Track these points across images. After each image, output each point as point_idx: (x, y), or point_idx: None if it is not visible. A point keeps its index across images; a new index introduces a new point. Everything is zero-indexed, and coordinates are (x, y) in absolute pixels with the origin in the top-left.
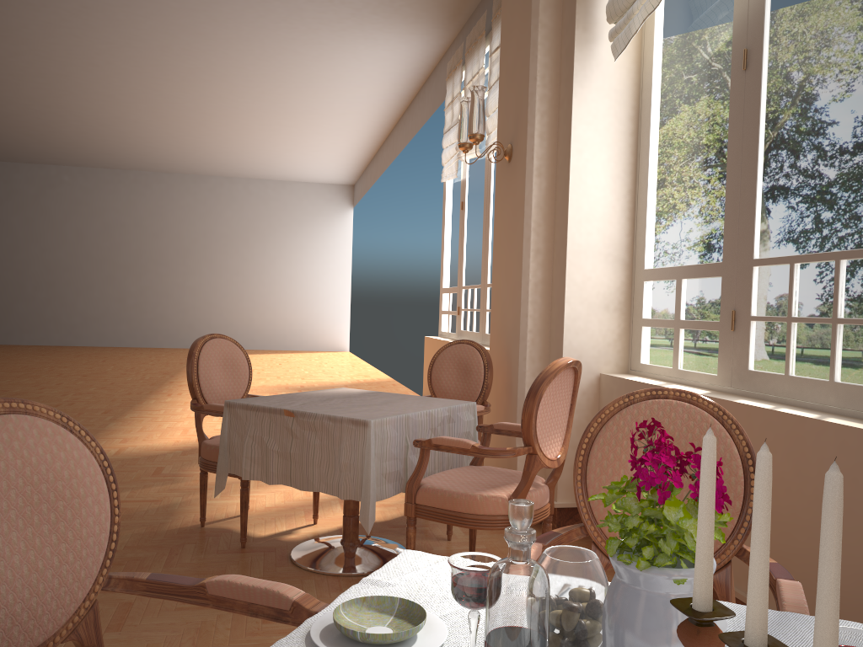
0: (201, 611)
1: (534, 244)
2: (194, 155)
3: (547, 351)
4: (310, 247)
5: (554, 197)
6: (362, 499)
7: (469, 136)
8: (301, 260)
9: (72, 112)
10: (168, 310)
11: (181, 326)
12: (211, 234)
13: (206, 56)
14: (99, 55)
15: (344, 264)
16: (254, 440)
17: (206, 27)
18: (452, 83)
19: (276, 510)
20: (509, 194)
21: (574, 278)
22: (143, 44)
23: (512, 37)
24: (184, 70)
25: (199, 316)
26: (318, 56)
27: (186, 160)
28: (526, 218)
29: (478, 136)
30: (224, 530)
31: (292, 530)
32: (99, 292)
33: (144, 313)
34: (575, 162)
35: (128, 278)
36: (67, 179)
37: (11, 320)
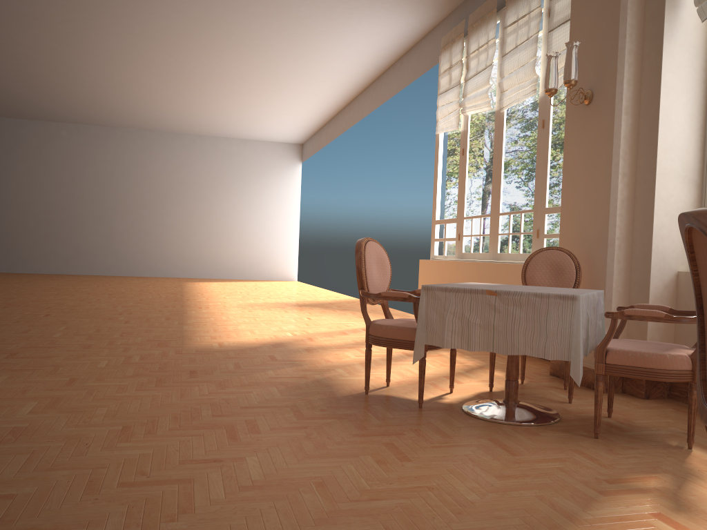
0: (454, 448)
1: (622, 169)
2: (179, 115)
3: (629, 255)
4: (266, 194)
5: (636, 131)
6: (572, 358)
7: (566, 81)
8: (259, 205)
9: (92, 75)
10: (148, 245)
11: (159, 258)
12: (184, 182)
13: (229, 28)
14: (138, 24)
15: (294, 209)
16: (454, 315)
17: (242, 2)
18: (450, 53)
19: (406, 383)
20: (588, 130)
21: (661, 195)
22: (181, 15)
23: (591, 5)
24: (205, 39)
25: (174, 250)
26: (324, 30)
27: (170, 119)
28: (615, 148)
29: (573, 81)
30: (387, 396)
31: (440, 396)
32: (91, 229)
33: (128, 248)
34: (663, 102)
35: (115, 218)
36: (65, 133)
37: (15, 252)
